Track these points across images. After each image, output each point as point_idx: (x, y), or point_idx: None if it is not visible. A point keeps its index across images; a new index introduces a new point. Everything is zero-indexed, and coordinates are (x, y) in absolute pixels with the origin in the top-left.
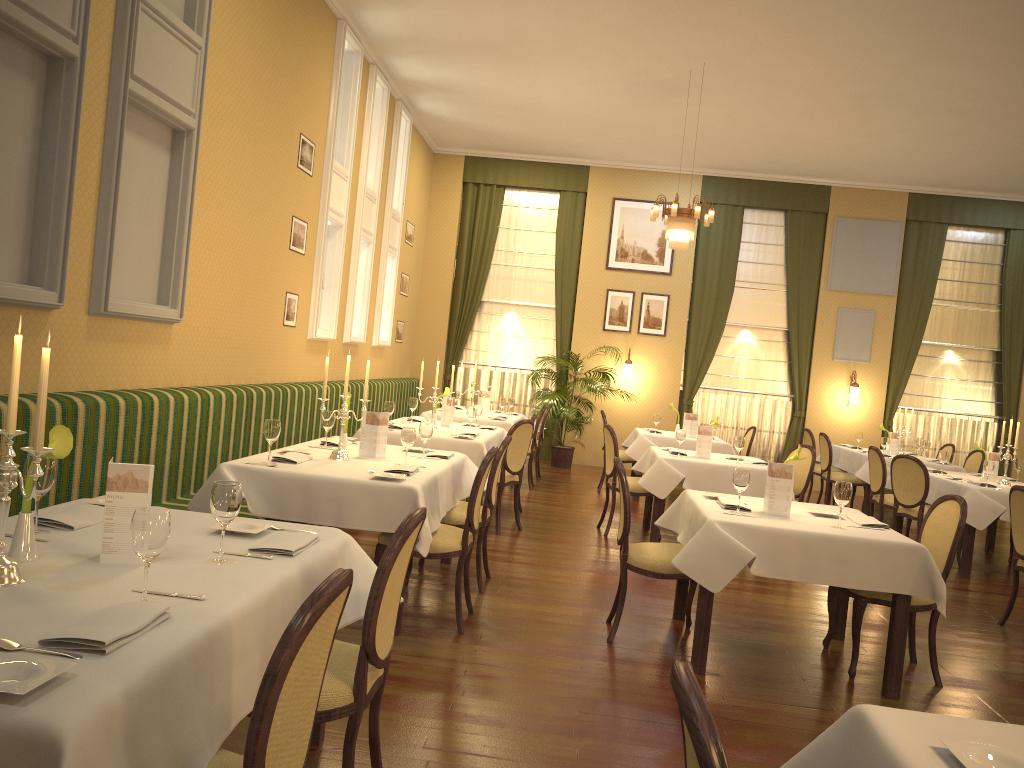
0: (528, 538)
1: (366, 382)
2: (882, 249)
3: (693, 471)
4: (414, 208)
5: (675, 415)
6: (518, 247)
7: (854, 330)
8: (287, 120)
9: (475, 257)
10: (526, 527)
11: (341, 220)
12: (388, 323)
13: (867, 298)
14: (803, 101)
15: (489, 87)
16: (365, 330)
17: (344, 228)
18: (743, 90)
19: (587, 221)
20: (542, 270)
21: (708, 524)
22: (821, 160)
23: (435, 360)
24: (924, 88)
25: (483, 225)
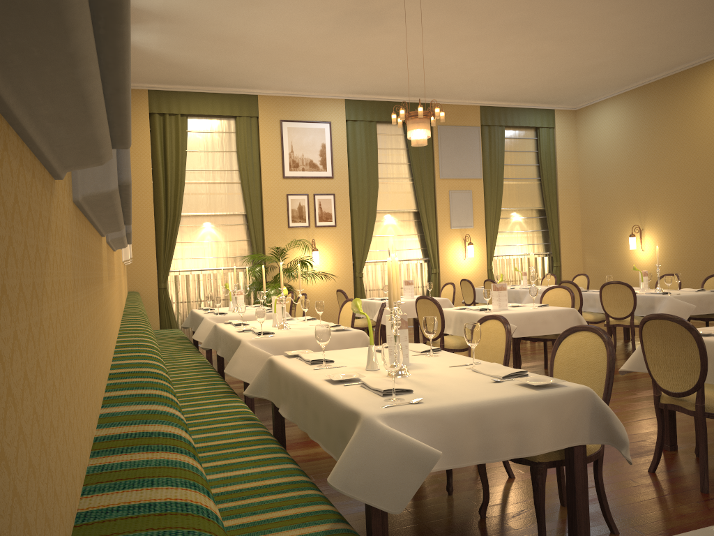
0: None
1: (398, 282)
2: (470, 146)
3: (516, 321)
4: None
5: (352, 286)
6: (206, 166)
7: (461, 205)
8: None
9: (171, 178)
10: None
11: None
12: None
13: (465, 182)
14: (466, 29)
15: (213, 16)
16: None
17: None
18: (430, 19)
19: (262, 140)
20: (230, 184)
21: None
22: (438, 82)
23: (148, 272)
24: (557, 17)
25: (173, 150)
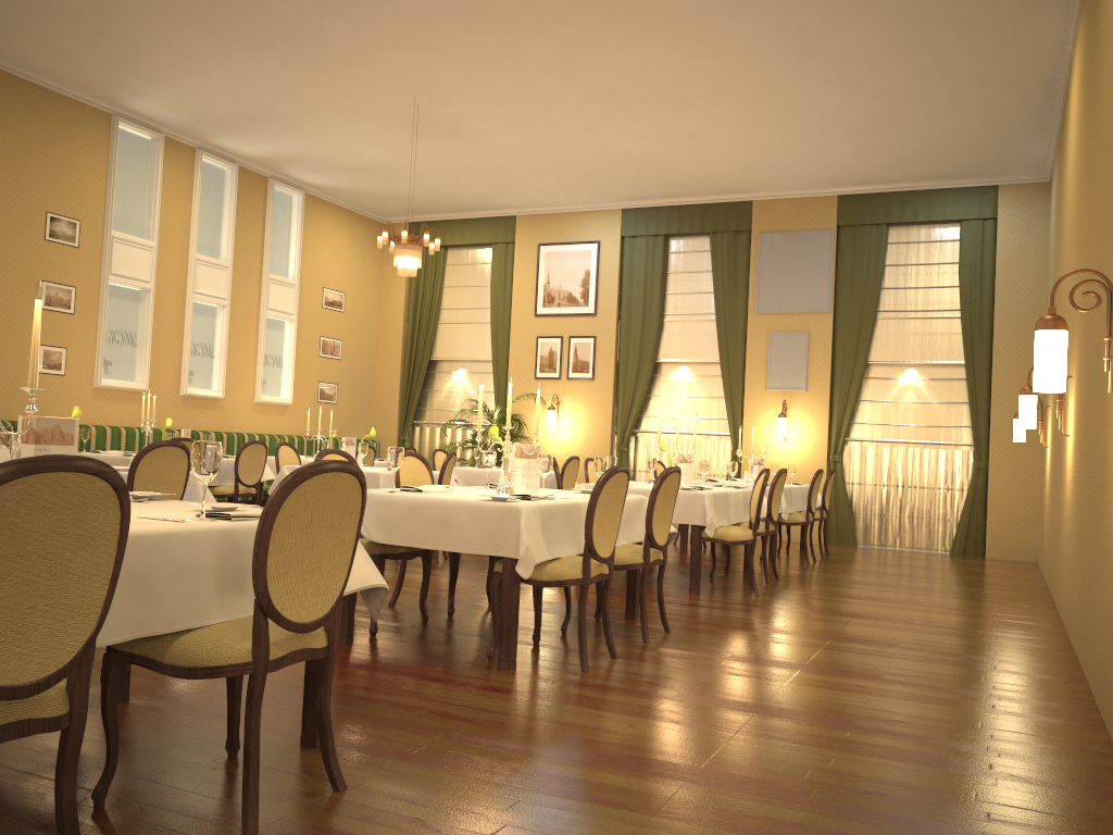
0: None
1: None
2: (812, 262)
3: None
4: (341, 276)
5: None
6: (460, 304)
7: (787, 355)
8: (17, 202)
9: (422, 318)
10: None
11: (144, 284)
12: (289, 382)
13: (799, 318)
14: (559, 115)
15: (317, 152)
16: (224, 385)
17: (153, 292)
18: (493, 114)
19: (516, 270)
20: (482, 324)
21: None
22: (699, 174)
23: (390, 421)
24: (627, 80)
25: (428, 286)
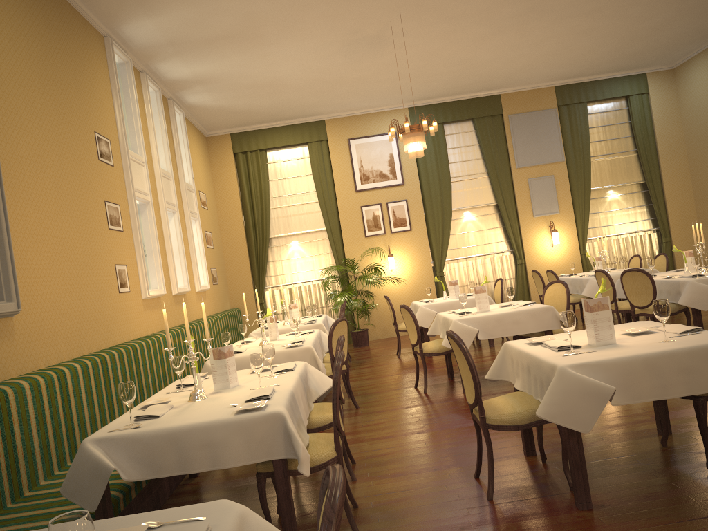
0: (367, 413)
1: (205, 322)
2: (547, 130)
3: (483, 324)
4: (202, 180)
5: (433, 285)
6: (287, 191)
7: (543, 192)
8: (80, 122)
9: (257, 207)
10: (361, 404)
11: (147, 197)
12: (204, 271)
13: (546, 167)
14: (476, 29)
15: (238, 72)
16: (188, 281)
17: (151, 203)
18: (431, 30)
19: (333, 160)
20: (309, 204)
21: (561, 370)
22: (491, 75)
23: (246, 291)
24: None
25: (257, 181)
